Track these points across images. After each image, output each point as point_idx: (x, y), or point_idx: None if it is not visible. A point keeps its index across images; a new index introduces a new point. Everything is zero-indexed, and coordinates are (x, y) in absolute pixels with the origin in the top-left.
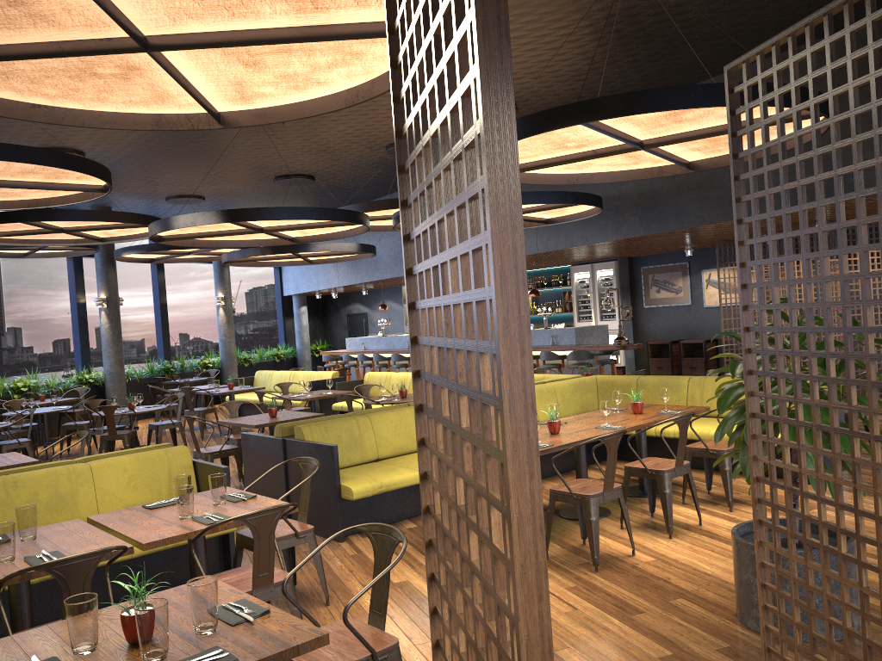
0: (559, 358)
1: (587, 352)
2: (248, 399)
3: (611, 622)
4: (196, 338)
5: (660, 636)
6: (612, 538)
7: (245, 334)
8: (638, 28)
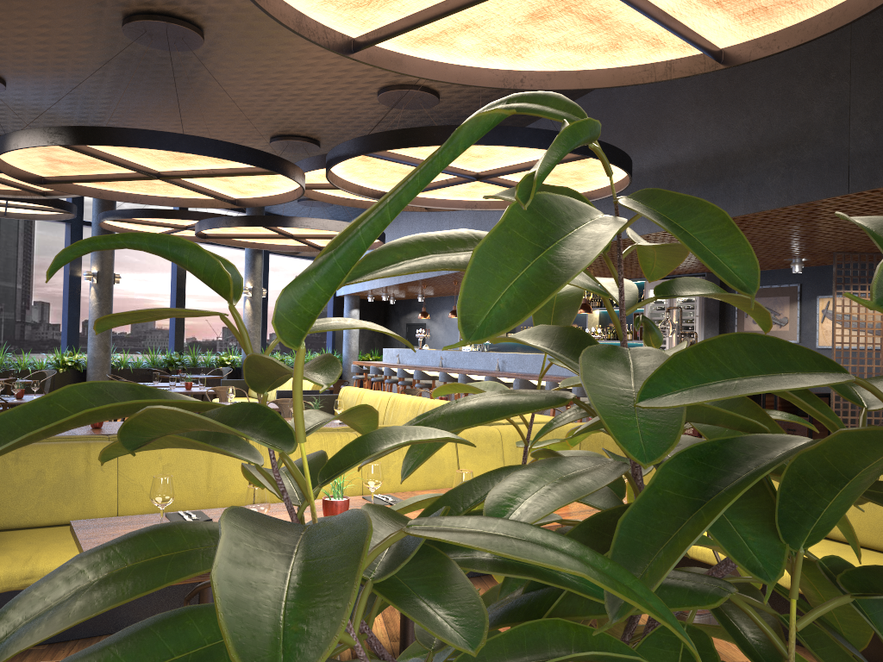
0: None
1: None
2: None
3: None
4: None
5: None
6: None
7: None
8: None
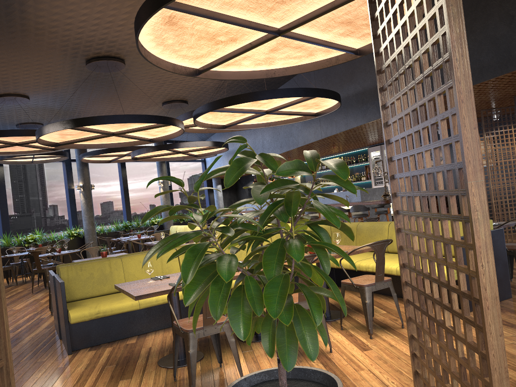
0: (346, 211)
1: (363, 206)
2: None
3: None
4: None
5: None
6: (249, 362)
7: (188, 203)
8: None
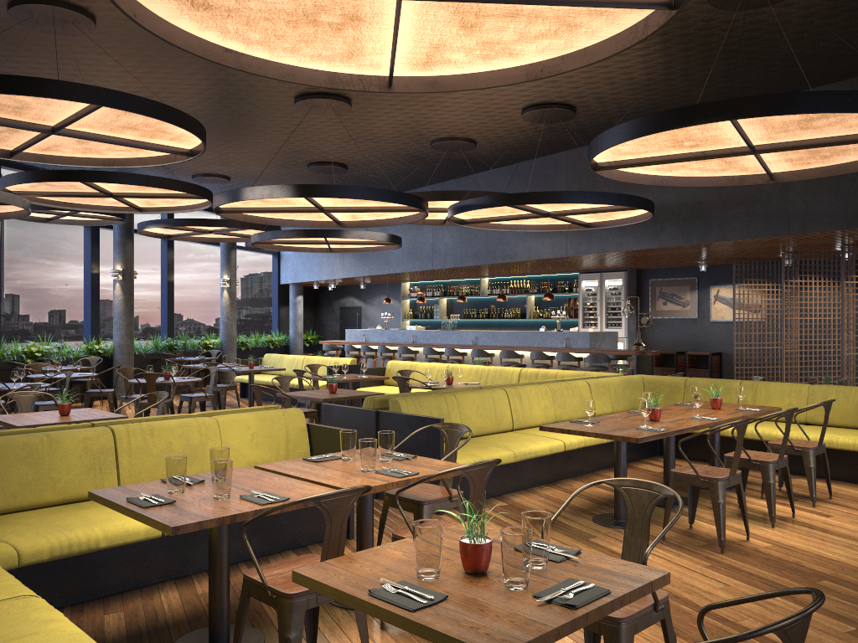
0: (576, 360)
1: (606, 355)
2: (260, 380)
3: (773, 598)
4: (190, 319)
5: (831, 612)
6: (715, 524)
7: (237, 319)
8: (728, 43)
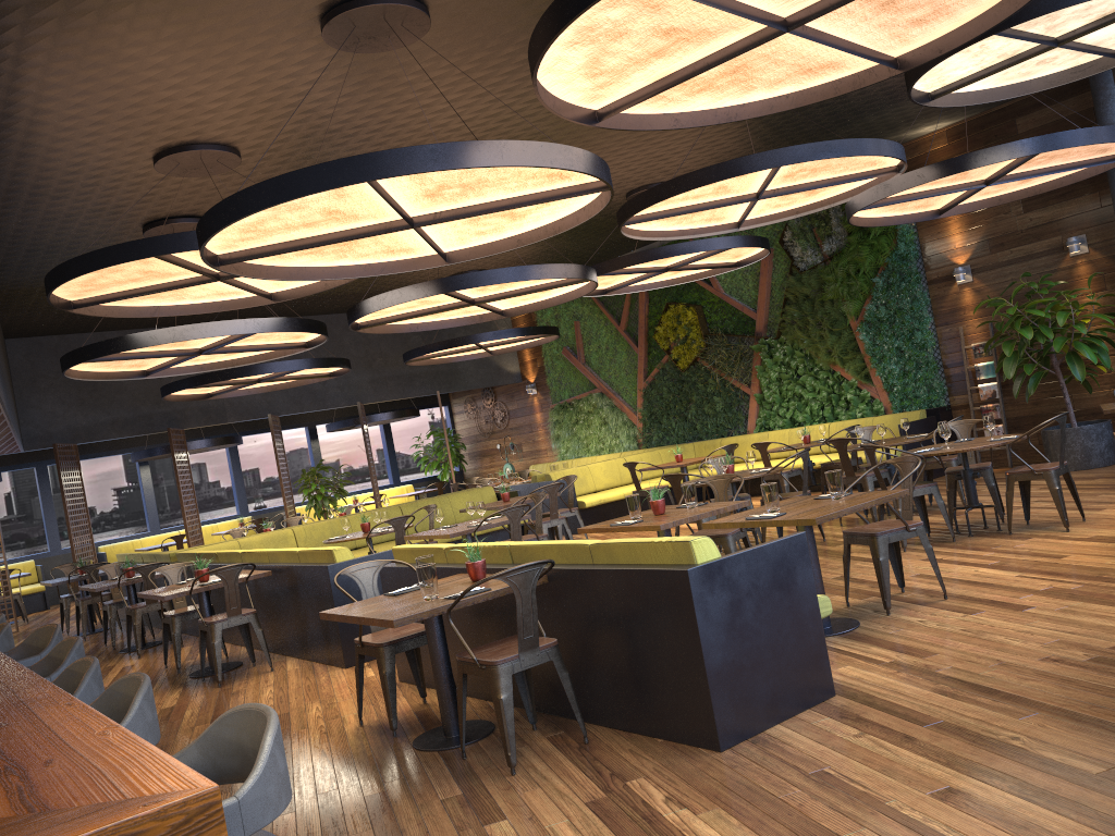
0: None
1: None
2: None
3: None
4: None
5: None
6: None
7: None
8: None
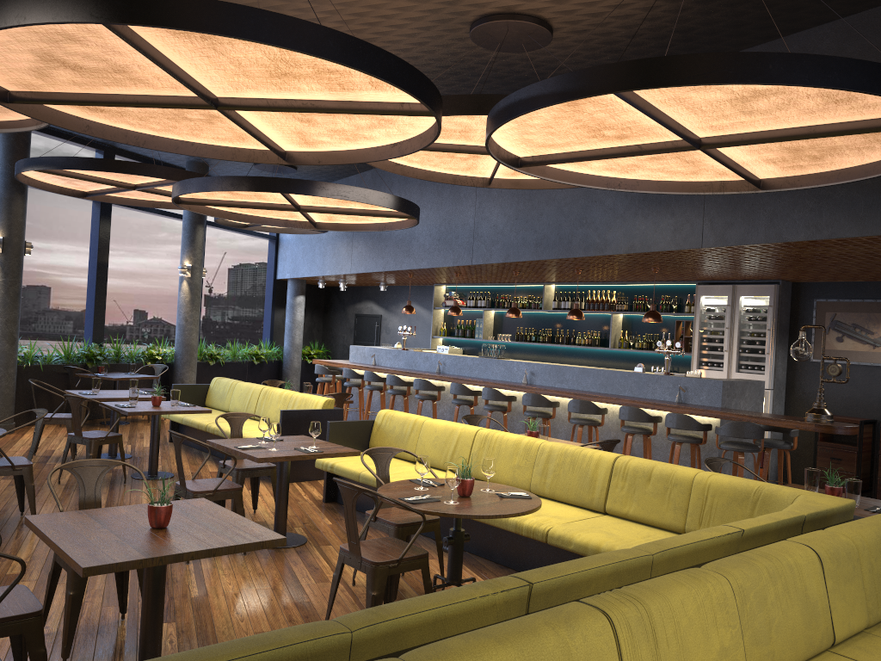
0: (701, 428)
1: (758, 427)
2: (190, 421)
3: None
4: (156, 319)
5: None
6: None
7: (220, 322)
8: None
